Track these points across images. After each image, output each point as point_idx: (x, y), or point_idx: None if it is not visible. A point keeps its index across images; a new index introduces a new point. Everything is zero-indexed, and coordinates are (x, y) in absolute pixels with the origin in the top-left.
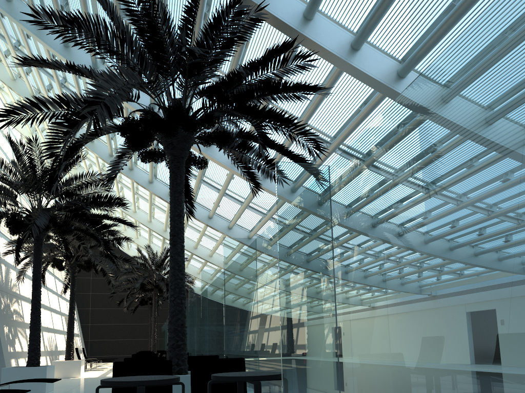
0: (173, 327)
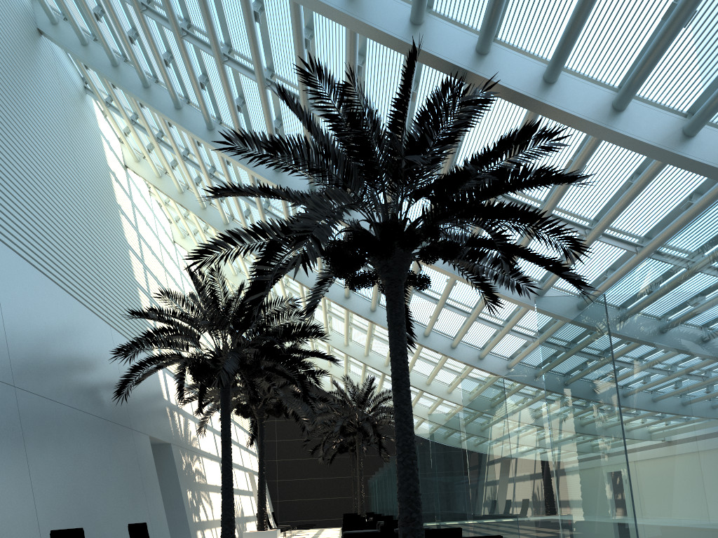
0: (404, 495)
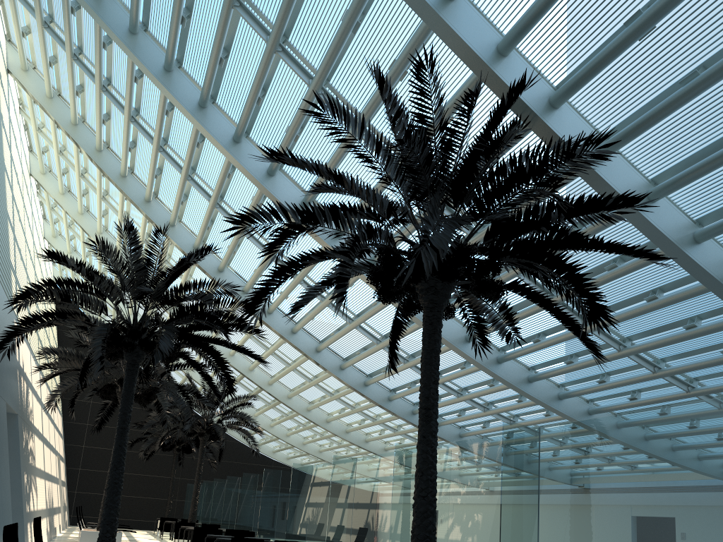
0: (423, 533)
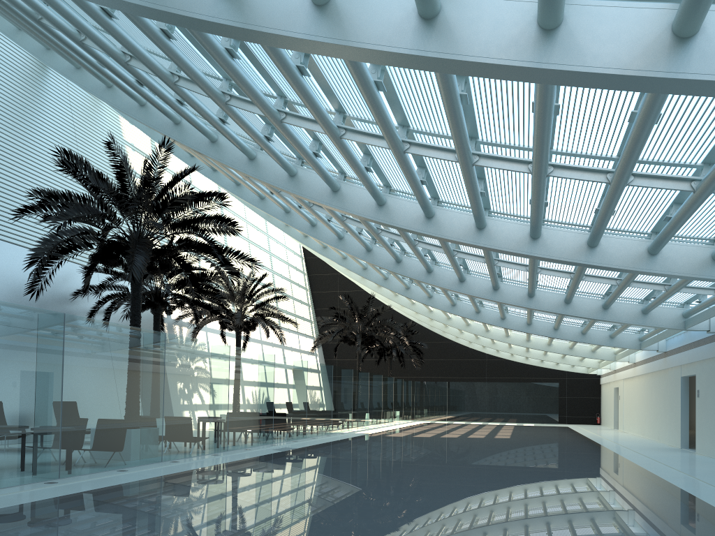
0: None
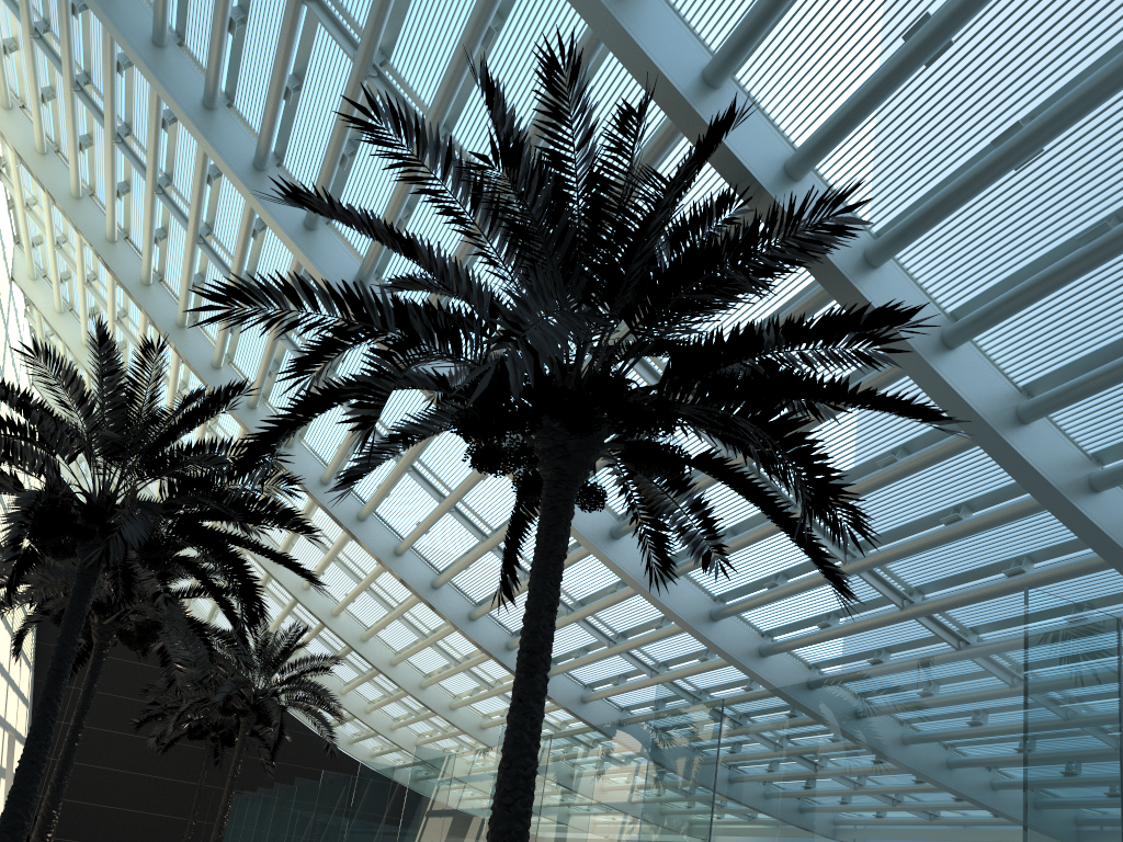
0: None
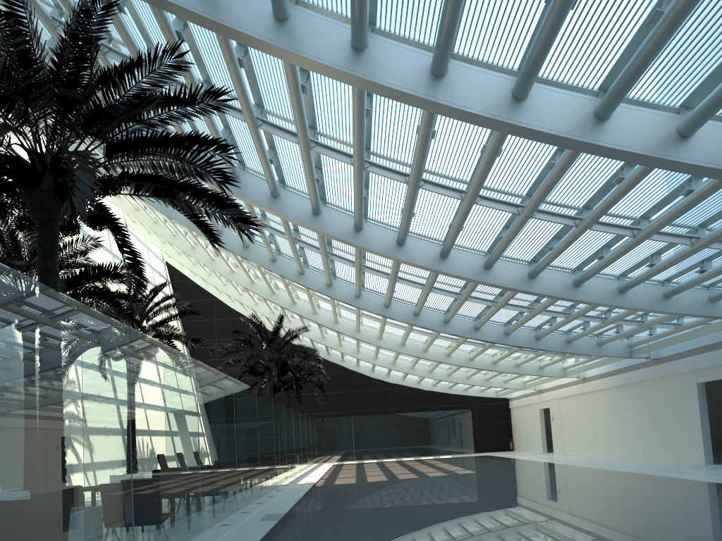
0: None
